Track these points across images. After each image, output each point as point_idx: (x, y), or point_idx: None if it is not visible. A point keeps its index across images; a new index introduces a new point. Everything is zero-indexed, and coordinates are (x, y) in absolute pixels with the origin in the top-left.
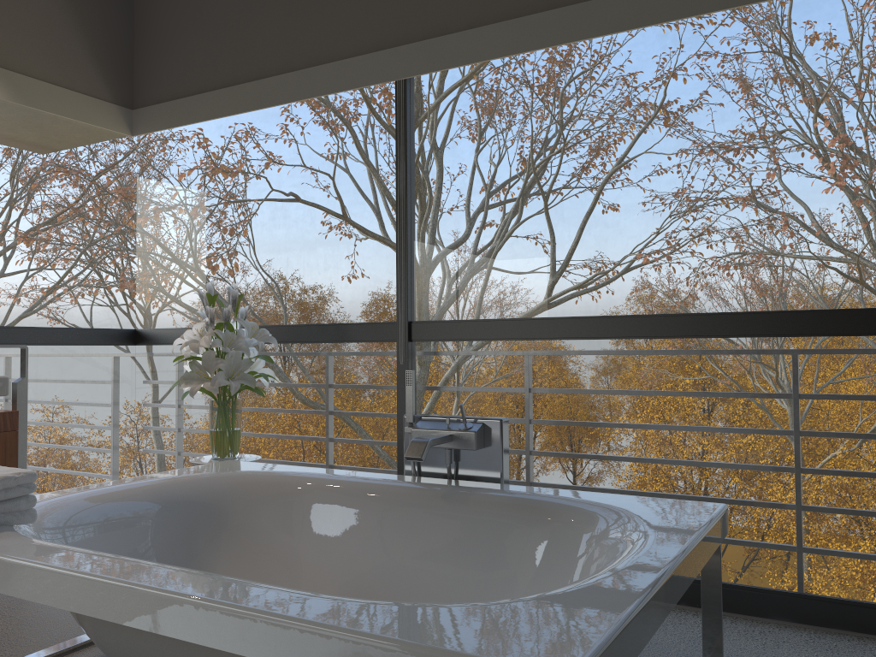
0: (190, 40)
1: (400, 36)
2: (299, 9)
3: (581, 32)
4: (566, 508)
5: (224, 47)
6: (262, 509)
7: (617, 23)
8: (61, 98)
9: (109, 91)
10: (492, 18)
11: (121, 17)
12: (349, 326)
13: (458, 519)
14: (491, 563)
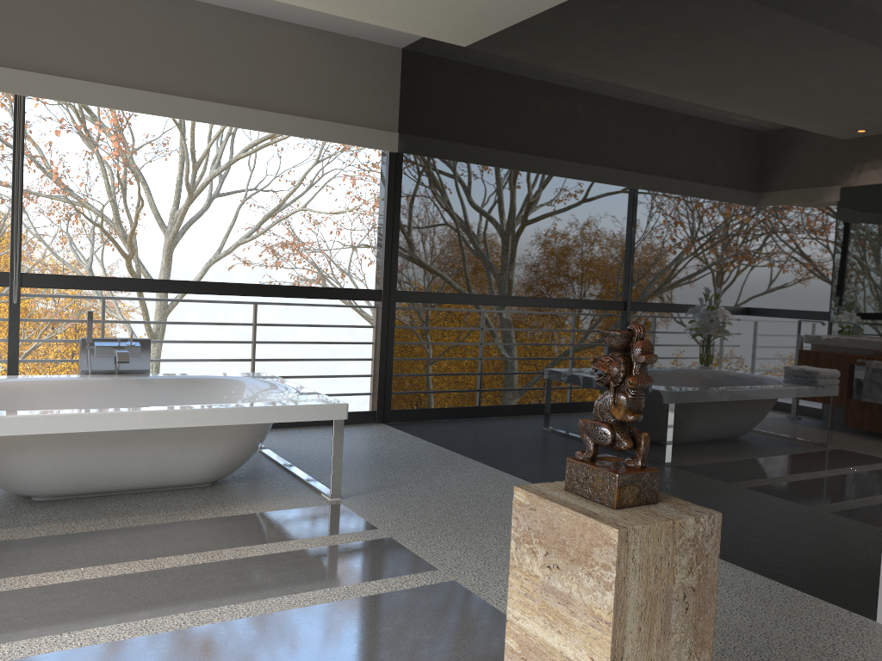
0: None
1: (22, 62)
2: None
3: (166, 112)
4: (211, 379)
5: None
6: None
7: (188, 115)
8: None
9: None
10: (103, 79)
11: None
12: None
13: (150, 392)
14: None
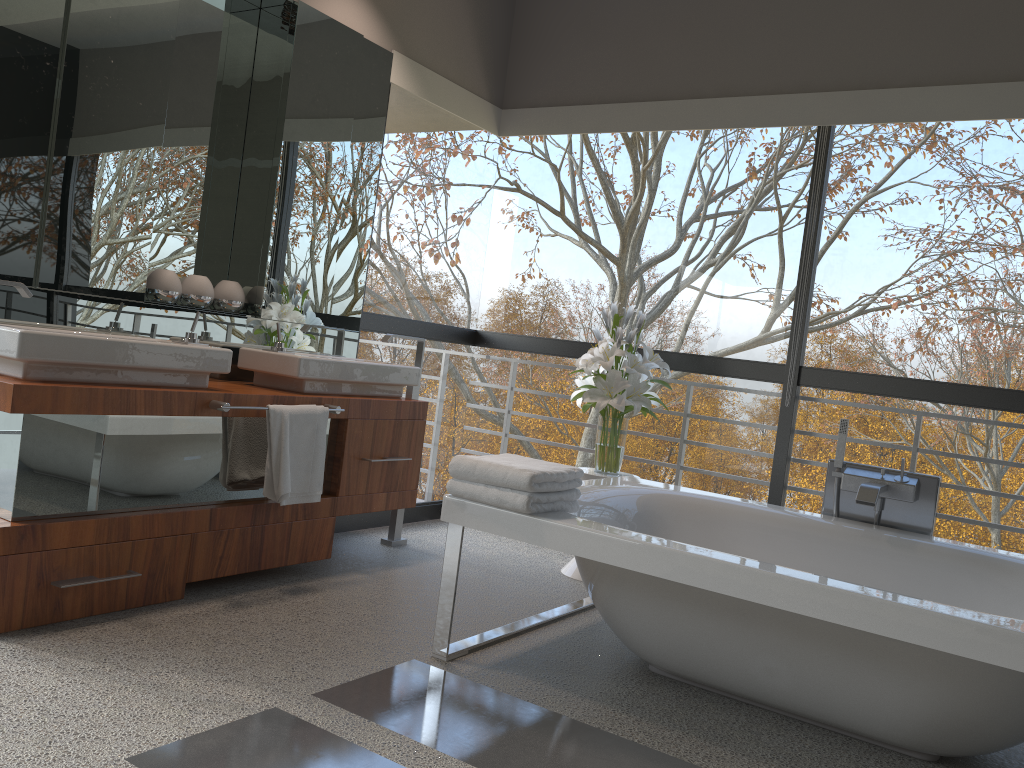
0: (579, 48)
1: (831, 81)
2: (715, 36)
3: None
4: None
5: (619, 61)
6: (689, 527)
7: None
8: (454, 95)
9: (487, 89)
10: (941, 79)
11: (504, 14)
12: (728, 361)
13: (905, 563)
14: None
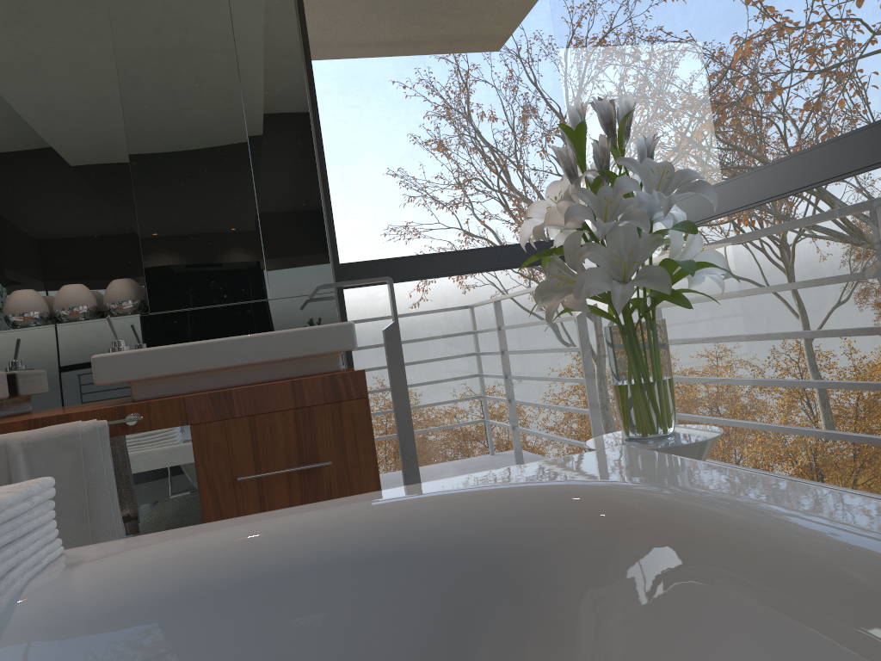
0: None
1: None
2: None
3: None
4: None
5: None
6: (613, 587)
7: None
8: None
9: None
10: None
11: None
12: None
13: None
14: None
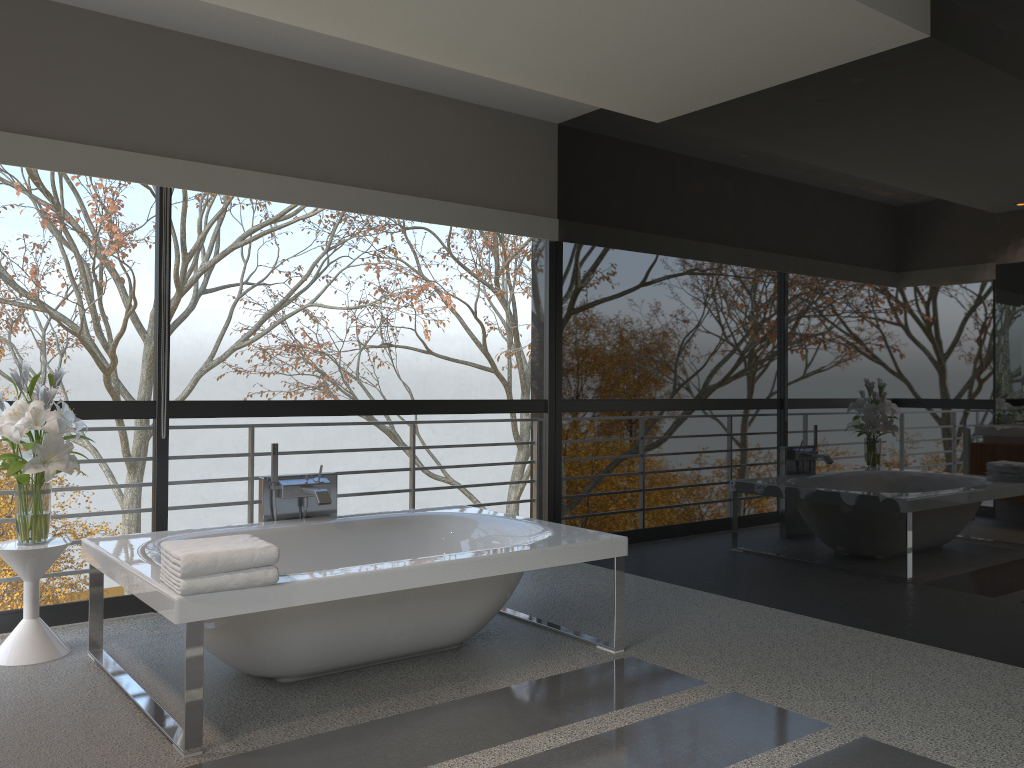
0: None
1: (169, 148)
2: (42, 73)
3: (323, 202)
4: (413, 517)
5: None
6: None
7: (346, 205)
8: None
9: None
10: (255, 166)
11: None
12: (98, 404)
13: (352, 537)
14: (380, 558)
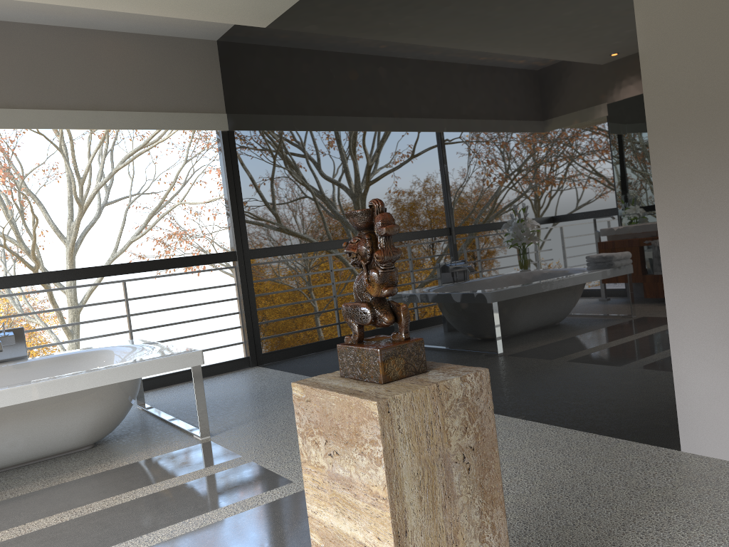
0: None
1: None
2: None
3: (8, 124)
4: (84, 353)
5: None
6: None
7: (30, 124)
8: None
9: None
10: None
11: None
12: None
13: (28, 374)
14: None
